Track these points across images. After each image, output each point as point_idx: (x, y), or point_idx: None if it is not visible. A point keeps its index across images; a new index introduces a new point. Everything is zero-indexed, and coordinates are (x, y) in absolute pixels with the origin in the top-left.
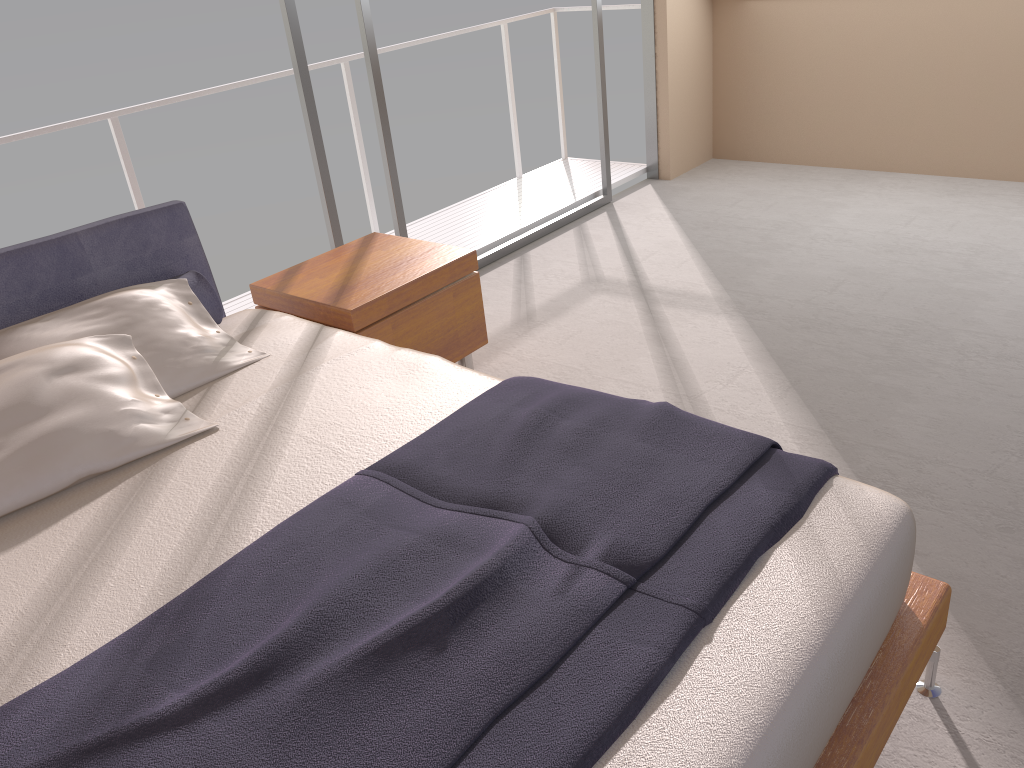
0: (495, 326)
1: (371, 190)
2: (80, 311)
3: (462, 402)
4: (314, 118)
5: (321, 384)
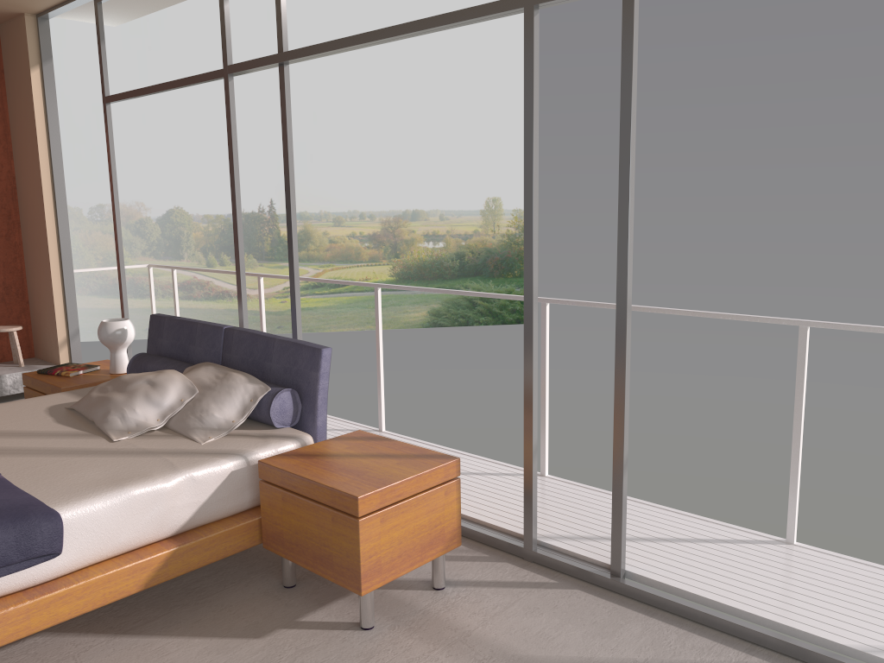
0: (514, 643)
1: (796, 483)
2: (223, 372)
3: (38, 495)
4: (529, 346)
5: (133, 459)
